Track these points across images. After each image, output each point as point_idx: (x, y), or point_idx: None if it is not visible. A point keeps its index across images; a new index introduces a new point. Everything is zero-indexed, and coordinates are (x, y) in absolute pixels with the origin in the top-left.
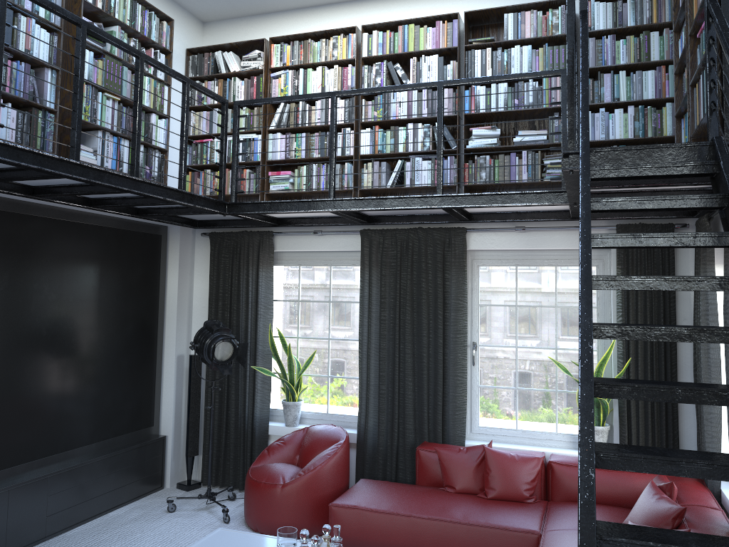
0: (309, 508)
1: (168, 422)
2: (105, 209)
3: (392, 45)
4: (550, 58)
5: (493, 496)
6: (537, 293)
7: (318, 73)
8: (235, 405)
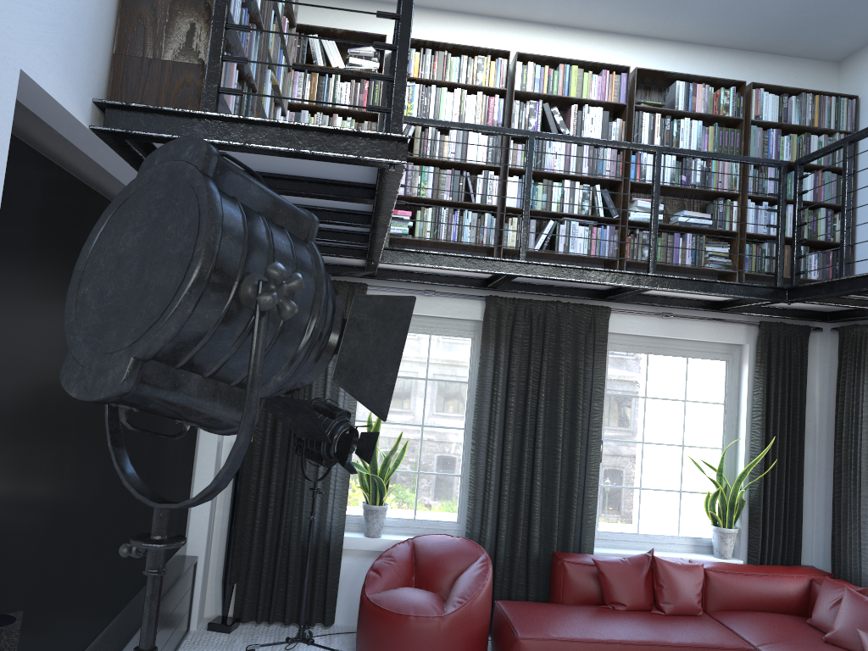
0: (471, 644)
1: (199, 536)
2: None
3: (552, 85)
4: (720, 139)
5: (672, 612)
6: (666, 384)
7: (456, 96)
8: (299, 511)
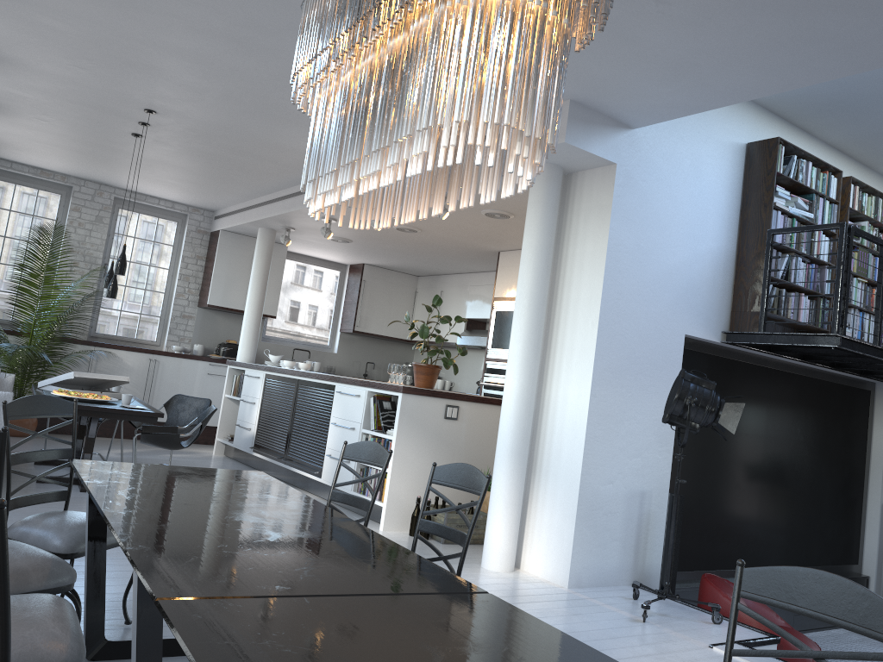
0: None
1: (870, 563)
2: (843, 370)
3: None
4: None
5: None
6: None
7: None
8: None
